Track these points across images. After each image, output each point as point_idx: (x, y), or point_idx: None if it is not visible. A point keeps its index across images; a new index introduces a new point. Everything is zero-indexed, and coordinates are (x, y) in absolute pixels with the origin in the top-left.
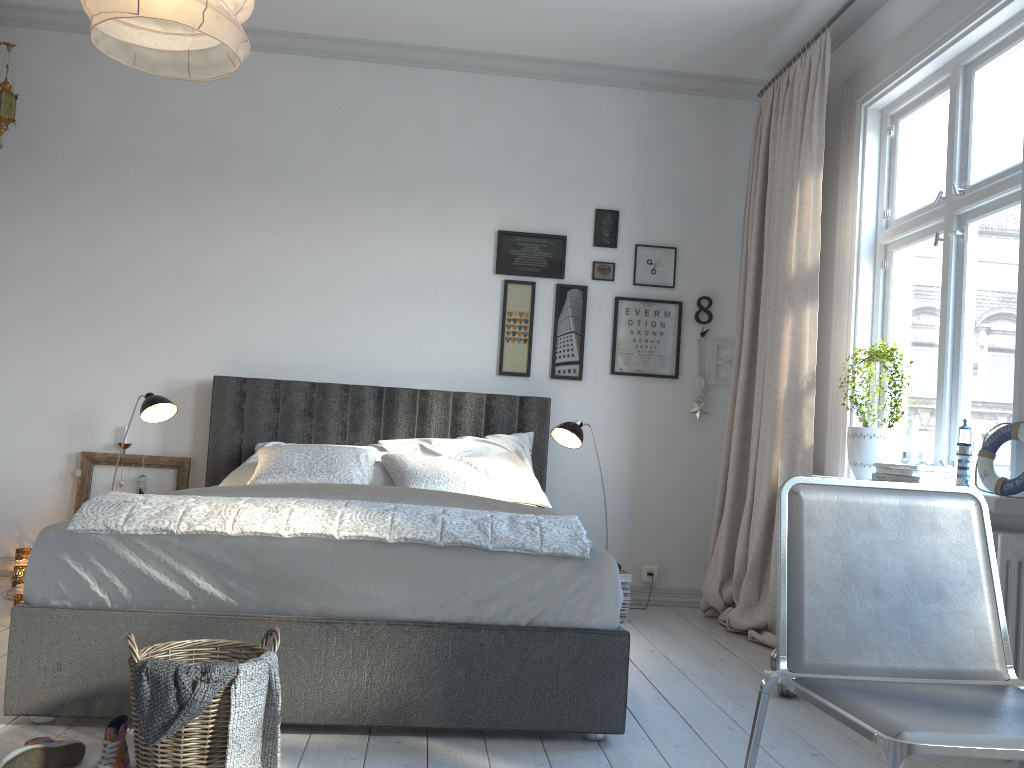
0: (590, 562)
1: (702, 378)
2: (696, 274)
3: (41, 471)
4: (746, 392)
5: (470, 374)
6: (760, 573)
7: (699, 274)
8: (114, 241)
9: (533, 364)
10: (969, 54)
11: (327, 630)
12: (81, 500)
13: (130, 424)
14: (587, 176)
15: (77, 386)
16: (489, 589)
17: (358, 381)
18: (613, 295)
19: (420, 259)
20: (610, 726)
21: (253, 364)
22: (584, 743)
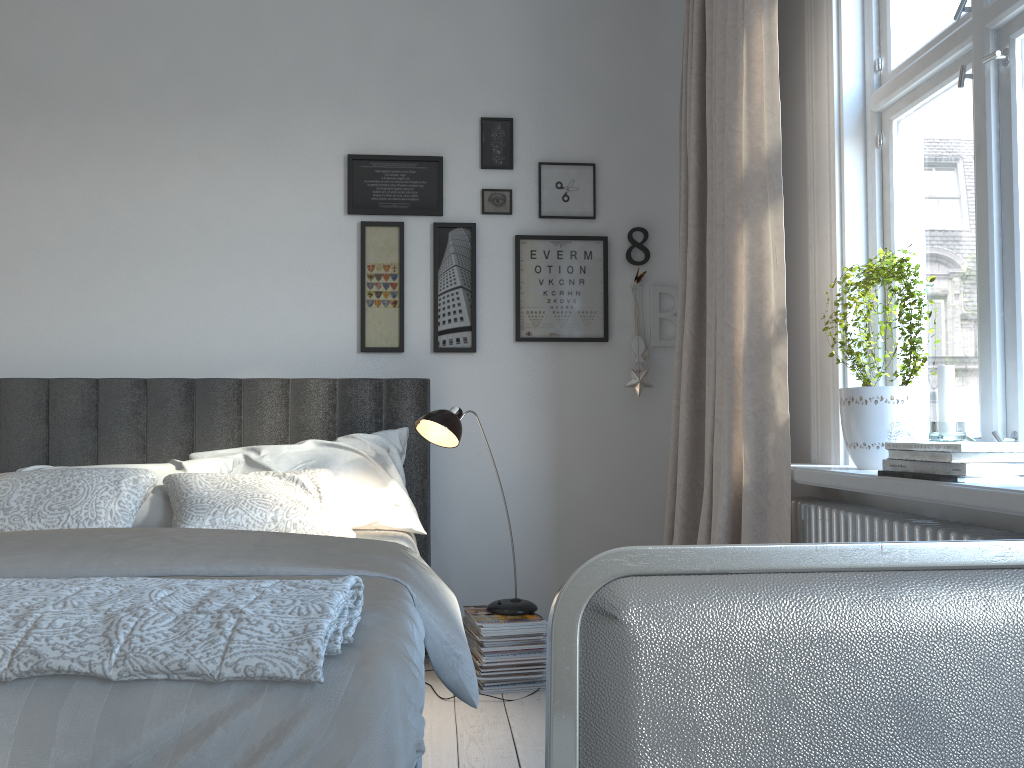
0: (330, 687)
1: (641, 338)
2: (624, 198)
3: None
4: (695, 351)
5: (321, 354)
6: None
7: (628, 198)
8: None
9: (408, 335)
10: None
11: None
12: None
13: None
14: (466, 74)
15: None
16: (106, 766)
17: (166, 373)
18: (512, 234)
19: (242, 201)
20: None
21: (17, 360)
22: None
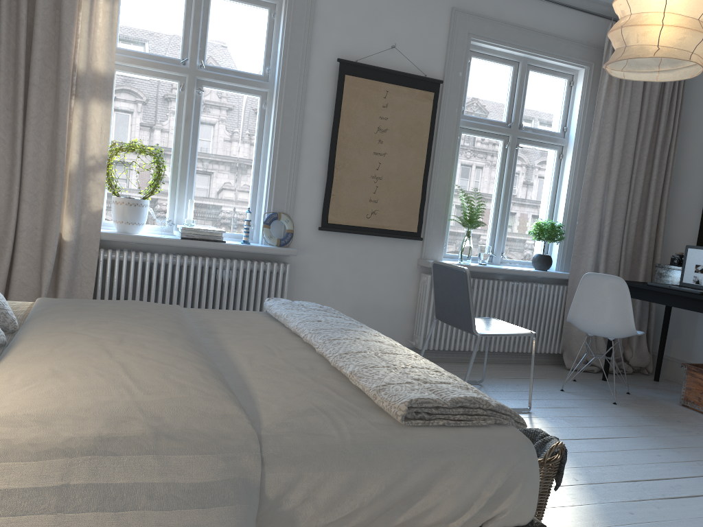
0: None
1: None
2: None
3: None
4: None
5: None
6: None
7: None
8: None
9: None
10: None
11: None
12: None
13: None
14: None
15: None
16: None
17: None
18: None
19: None
20: None
21: None
22: None
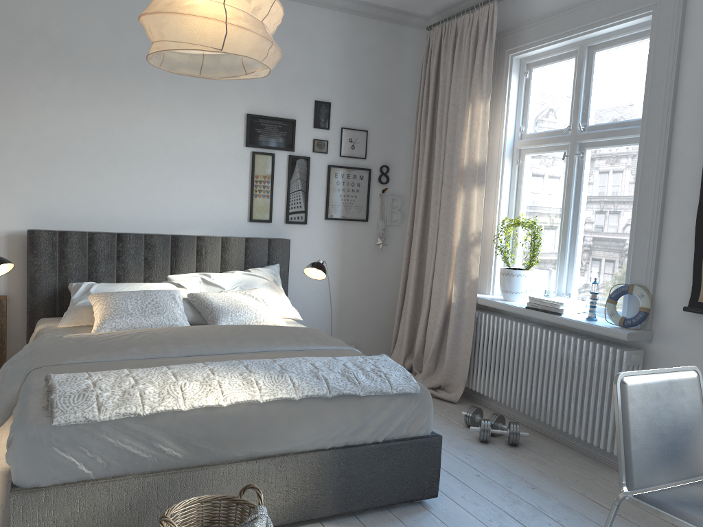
0: (418, 394)
1: (383, 221)
2: (379, 149)
3: None
4: (421, 236)
5: (229, 221)
6: (437, 355)
7: (381, 149)
8: None
9: (273, 213)
10: (594, 41)
11: (258, 467)
12: None
13: None
14: (309, 75)
15: None
16: (363, 423)
17: (144, 229)
18: (327, 163)
19: (189, 134)
20: (430, 494)
21: (56, 217)
22: (413, 506)
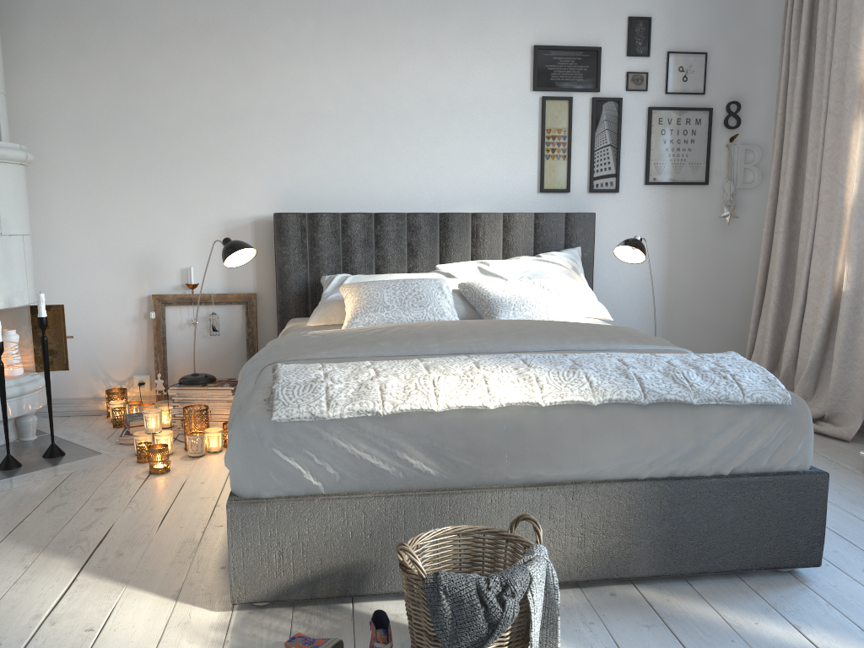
0: (787, 407)
1: (731, 183)
2: (725, 79)
3: (116, 316)
4: (792, 197)
5: (513, 194)
6: (818, 370)
7: (728, 79)
8: (154, 81)
9: (572, 180)
10: None
11: (540, 497)
12: (159, 341)
13: (194, 265)
14: None
15: (138, 231)
16: (697, 444)
17: (407, 208)
18: (646, 105)
19: (459, 80)
20: (808, 561)
21: (305, 198)
22: (780, 577)
